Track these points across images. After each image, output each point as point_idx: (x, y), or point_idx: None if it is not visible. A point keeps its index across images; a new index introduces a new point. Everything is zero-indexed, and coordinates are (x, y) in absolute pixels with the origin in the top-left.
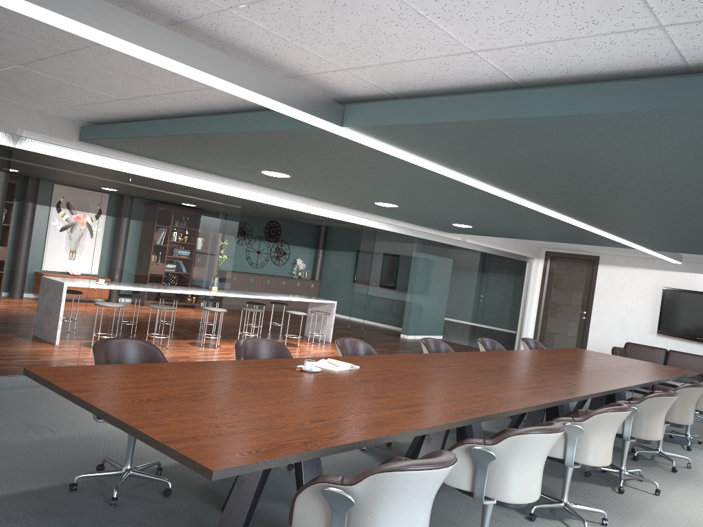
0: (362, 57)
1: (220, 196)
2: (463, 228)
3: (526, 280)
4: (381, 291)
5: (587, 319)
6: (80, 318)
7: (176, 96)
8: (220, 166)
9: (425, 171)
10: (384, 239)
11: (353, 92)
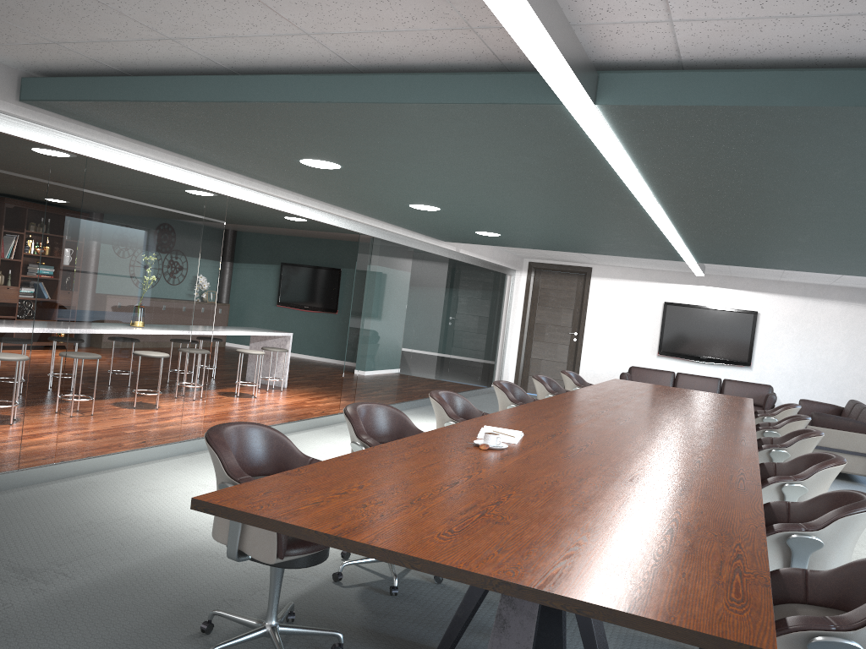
0: (732, 5)
1: (202, 193)
2: (481, 237)
3: (508, 297)
4: (377, 320)
5: (579, 341)
6: (21, 386)
7: (288, 40)
8: (237, 150)
9: (590, 168)
10: (380, 252)
11: (618, 56)
